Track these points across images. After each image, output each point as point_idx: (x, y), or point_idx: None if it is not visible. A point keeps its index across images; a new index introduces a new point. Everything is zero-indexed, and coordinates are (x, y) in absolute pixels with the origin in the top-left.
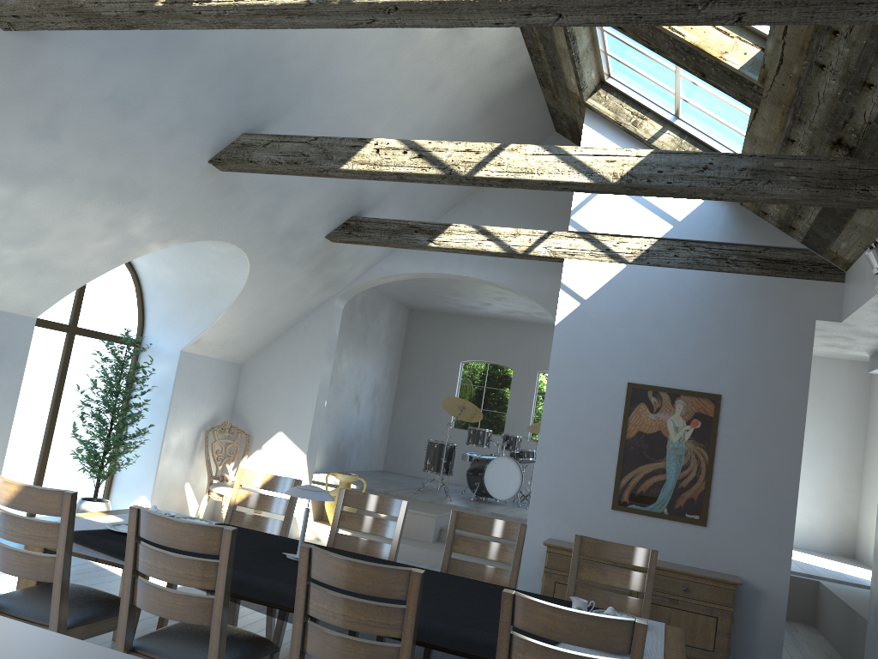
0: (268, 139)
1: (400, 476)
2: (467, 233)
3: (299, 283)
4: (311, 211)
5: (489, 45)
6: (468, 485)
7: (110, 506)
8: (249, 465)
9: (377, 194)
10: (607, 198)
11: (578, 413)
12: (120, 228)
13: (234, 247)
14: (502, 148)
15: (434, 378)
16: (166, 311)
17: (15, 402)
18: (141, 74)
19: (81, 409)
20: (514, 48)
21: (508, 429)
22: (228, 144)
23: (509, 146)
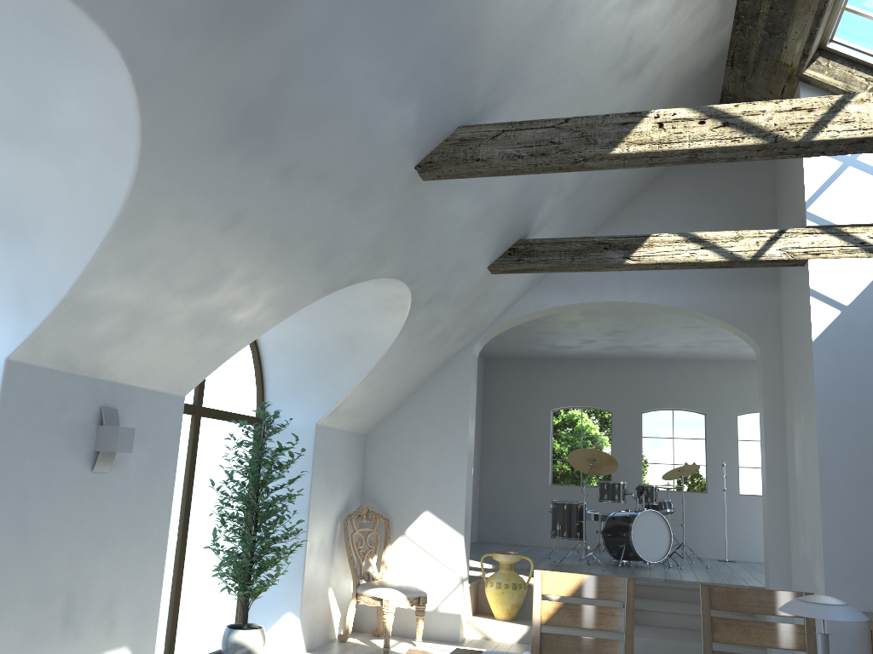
0: (498, 129)
1: (505, 546)
2: (673, 243)
3: (447, 328)
4: (486, 234)
5: (706, 9)
6: (606, 548)
7: (264, 633)
8: (391, 556)
9: (549, 209)
10: (849, 182)
11: (866, 446)
12: (302, 265)
13: (402, 286)
14: (845, 100)
15: (523, 431)
16: (293, 378)
17: (169, 512)
18: (387, 32)
19: (218, 511)
20: (724, 14)
21: (616, 479)
22: (440, 142)
23: (857, 96)
